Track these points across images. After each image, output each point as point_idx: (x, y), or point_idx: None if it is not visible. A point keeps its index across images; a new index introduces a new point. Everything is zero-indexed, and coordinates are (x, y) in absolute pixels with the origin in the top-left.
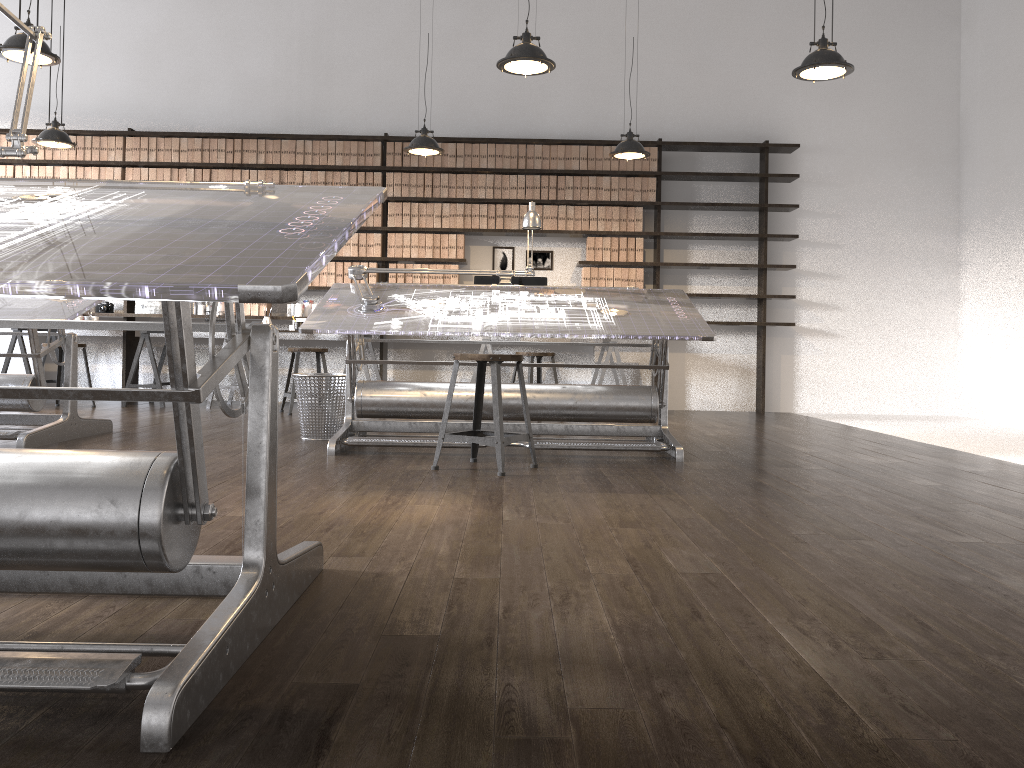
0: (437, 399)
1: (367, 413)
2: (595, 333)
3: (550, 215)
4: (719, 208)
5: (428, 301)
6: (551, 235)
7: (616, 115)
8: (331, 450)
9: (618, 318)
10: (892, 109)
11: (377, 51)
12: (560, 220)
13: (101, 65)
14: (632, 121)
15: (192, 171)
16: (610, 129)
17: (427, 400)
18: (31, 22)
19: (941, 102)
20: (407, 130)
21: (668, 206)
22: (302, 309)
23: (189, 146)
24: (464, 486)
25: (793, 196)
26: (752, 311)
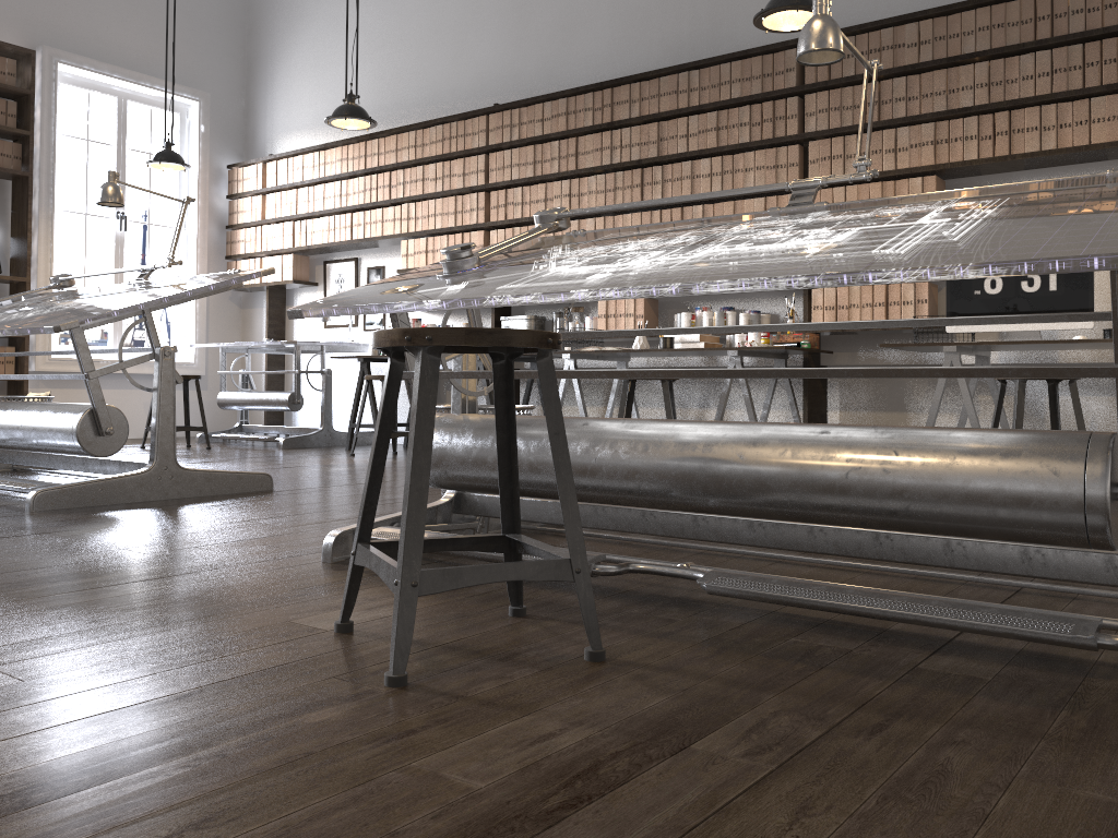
0: (540, 455)
1: (433, 480)
2: (848, 270)
3: (1105, 114)
4: None
5: (589, 249)
6: (1114, 154)
7: None
8: (327, 552)
9: (979, 231)
10: None
11: None
12: None
13: (476, 35)
14: None
15: (556, 144)
16: None
17: (523, 457)
18: (414, 4)
19: None
20: (847, 24)
21: None
22: (689, 320)
23: (553, 111)
24: (140, 721)
25: None
26: None
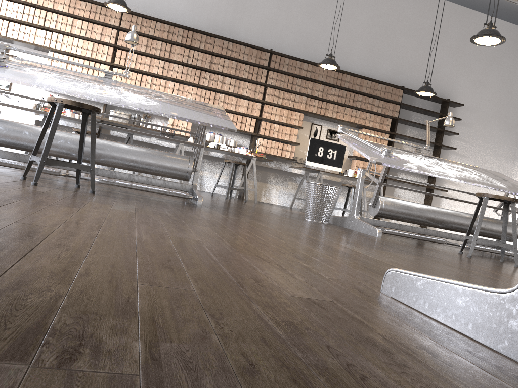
0: (421, 213)
1: (383, 214)
2: (514, 191)
3: (348, 113)
4: (422, 127)
5: (403, 155)
6: (343, 123)
7: (381, 69)
8: (379, 235)
9: (506, 184)
10: (498, 97)
11: (270, 2)
12: (352, 117)
13: None
14: (388, 74)
15: (160, 43)
16: (377, 75)
17: (416, 212)
18: None
19: (517, 98)
20: (279, 50)
21: (401, 121)
22: (210, 137)
23: (161, 28)
24: None
25: (451, 128)
26: (425, 181)
